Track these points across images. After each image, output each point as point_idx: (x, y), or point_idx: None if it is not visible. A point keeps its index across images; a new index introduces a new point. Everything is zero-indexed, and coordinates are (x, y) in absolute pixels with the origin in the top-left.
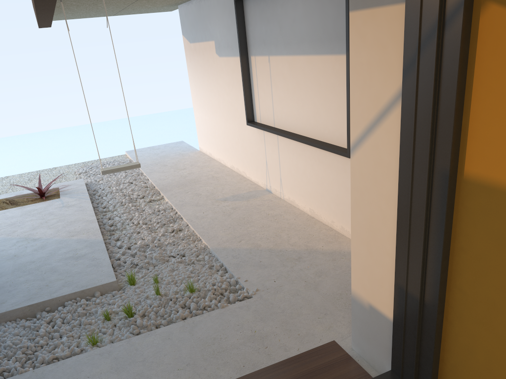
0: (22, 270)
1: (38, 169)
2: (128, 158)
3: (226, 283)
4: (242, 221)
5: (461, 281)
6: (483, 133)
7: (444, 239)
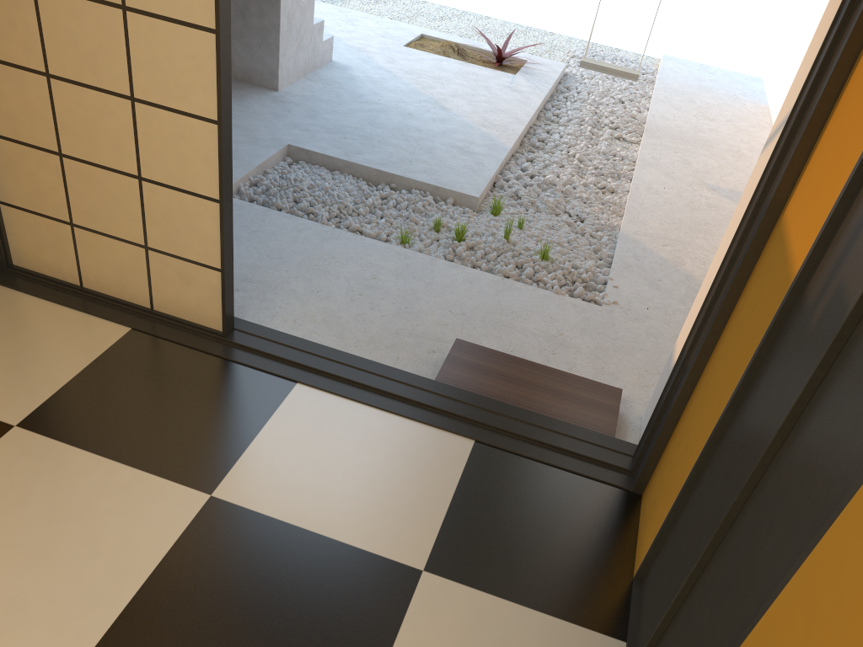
0: (402, 133)
1: (547, 28)
2: (657, 66)
3: (590, 275)
4: (700, 226)
5: (718, 352)
6: (814, 166)
7: (730, 290)
